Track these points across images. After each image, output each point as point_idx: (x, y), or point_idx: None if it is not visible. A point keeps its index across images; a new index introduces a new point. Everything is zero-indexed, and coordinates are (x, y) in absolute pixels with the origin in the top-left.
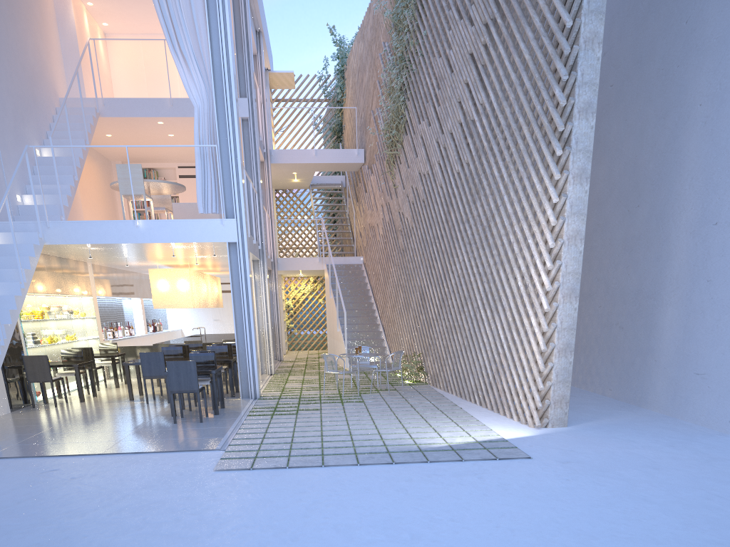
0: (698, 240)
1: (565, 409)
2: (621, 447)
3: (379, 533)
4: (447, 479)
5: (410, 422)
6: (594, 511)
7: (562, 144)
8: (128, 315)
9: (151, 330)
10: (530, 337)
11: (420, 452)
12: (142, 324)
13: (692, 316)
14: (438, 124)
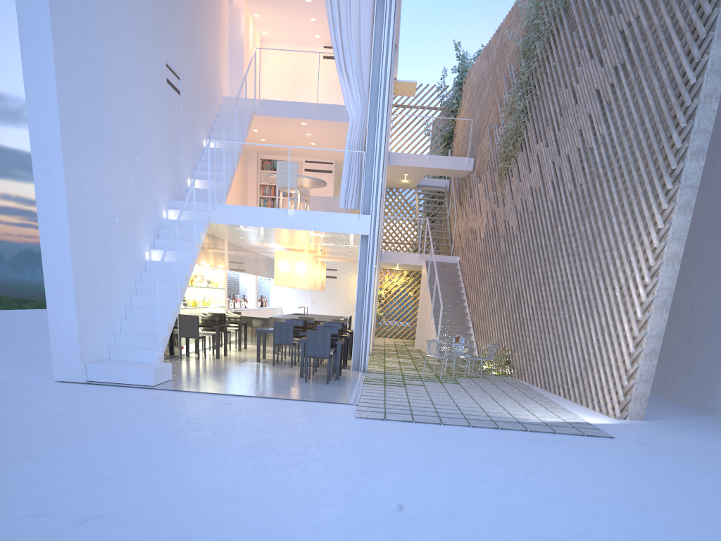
0: None
1: (644, 405)
2: (691, 439)
3: (500, 468)
4: (545, 443)
5: (505, 402)
6: (667, 475)
7: (672, 180)
8: (244, 290)
9: (259, 305)
10: (621, 340)
11: (519, 424)
12: (253, 299)
13: None
14: (556, 146)
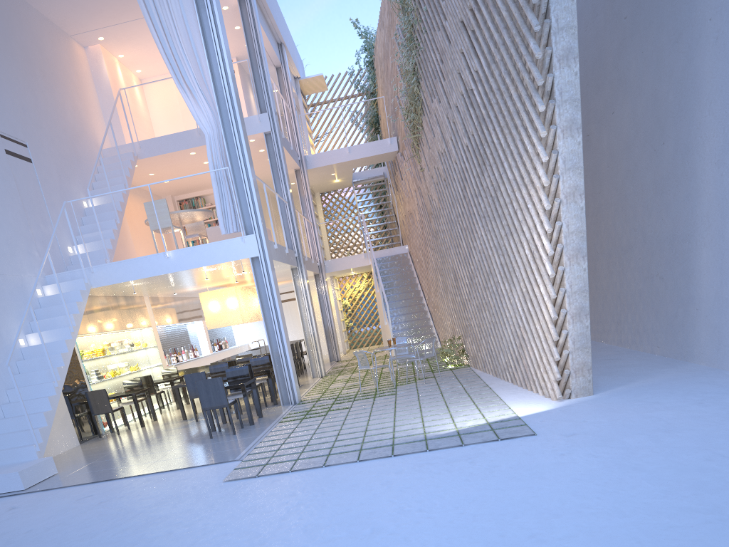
0: (723, 170)
1: (588, 376)
2: (640, 411)
3: (343, 530)
4: (437, 467)
5: (430, 409)
6: (572, 487)
7: (546, 99)
8: (192, 339)
9: (216, 349)
10: (542, 306)
11: (423, 441)
12: (206, 345)
13: (726, 255)
14: (446, 99)
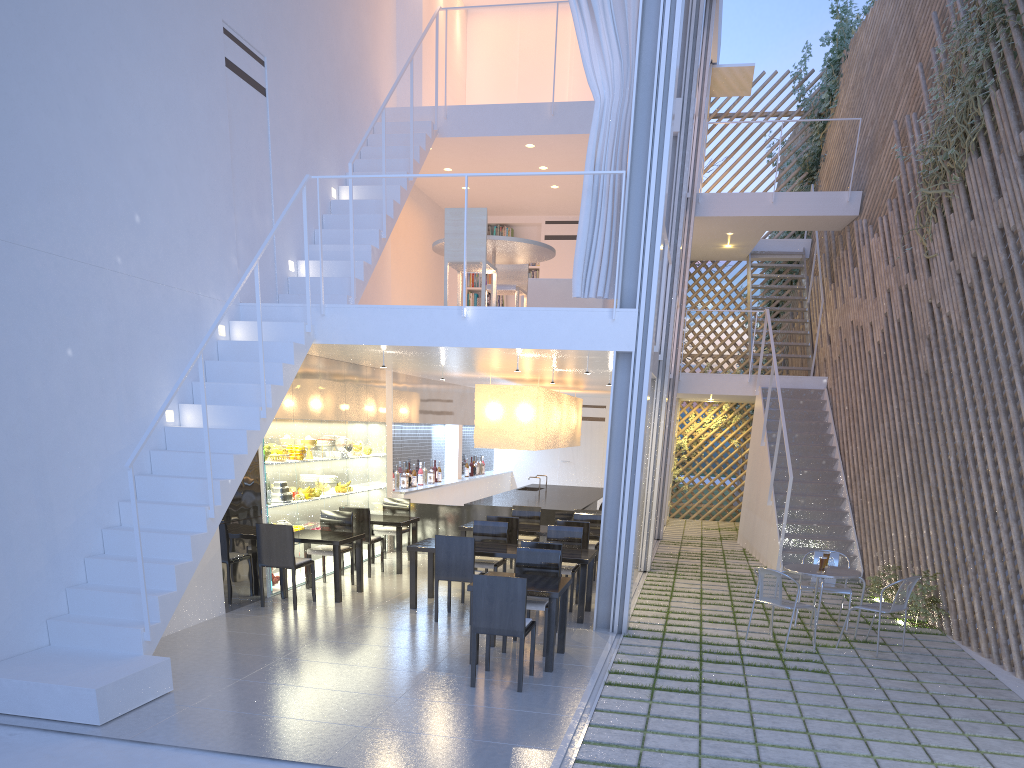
0: None
1: None
2: None
3: None
4: None
5: (954, 762)
6: None
7: None
8: (437, 450)
9: (467, 472)
10: None
11: None
12: (455, 464)
13: None
14: None
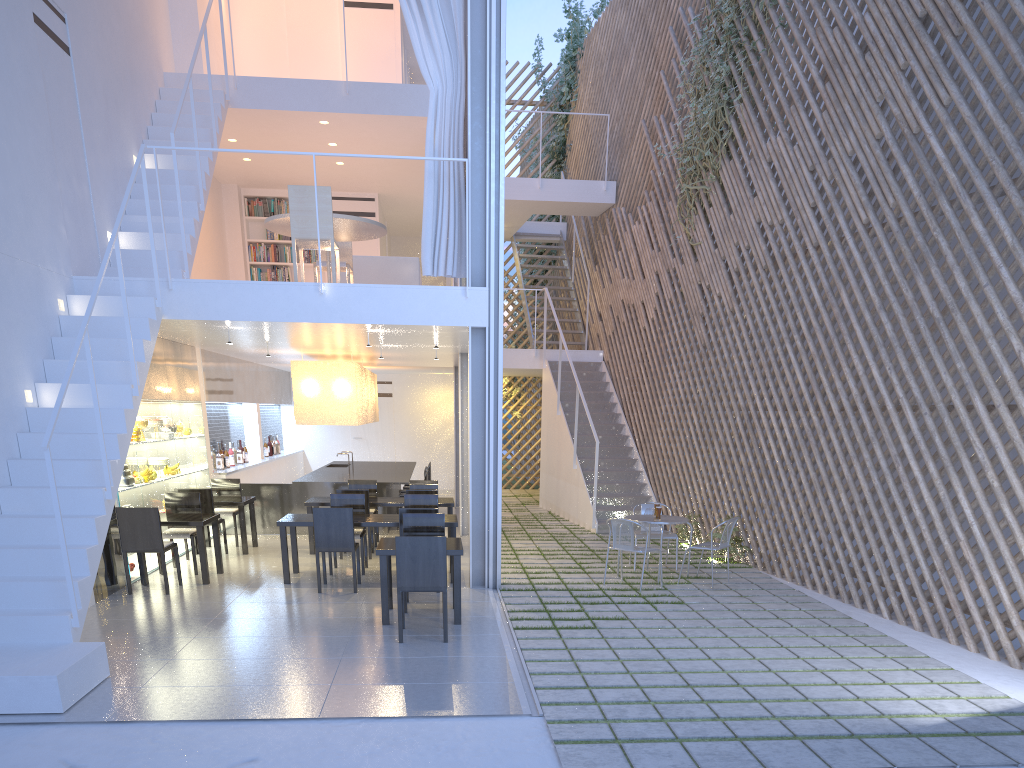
0: None
1: None
2: None
3: None
4: None
5: (813, 655)
6: None
7: None
8: (238, 430)
9: (267, 452)
10: None
11: (916, 739)
12: (257, 444)
13: None
14: (818, 141)
